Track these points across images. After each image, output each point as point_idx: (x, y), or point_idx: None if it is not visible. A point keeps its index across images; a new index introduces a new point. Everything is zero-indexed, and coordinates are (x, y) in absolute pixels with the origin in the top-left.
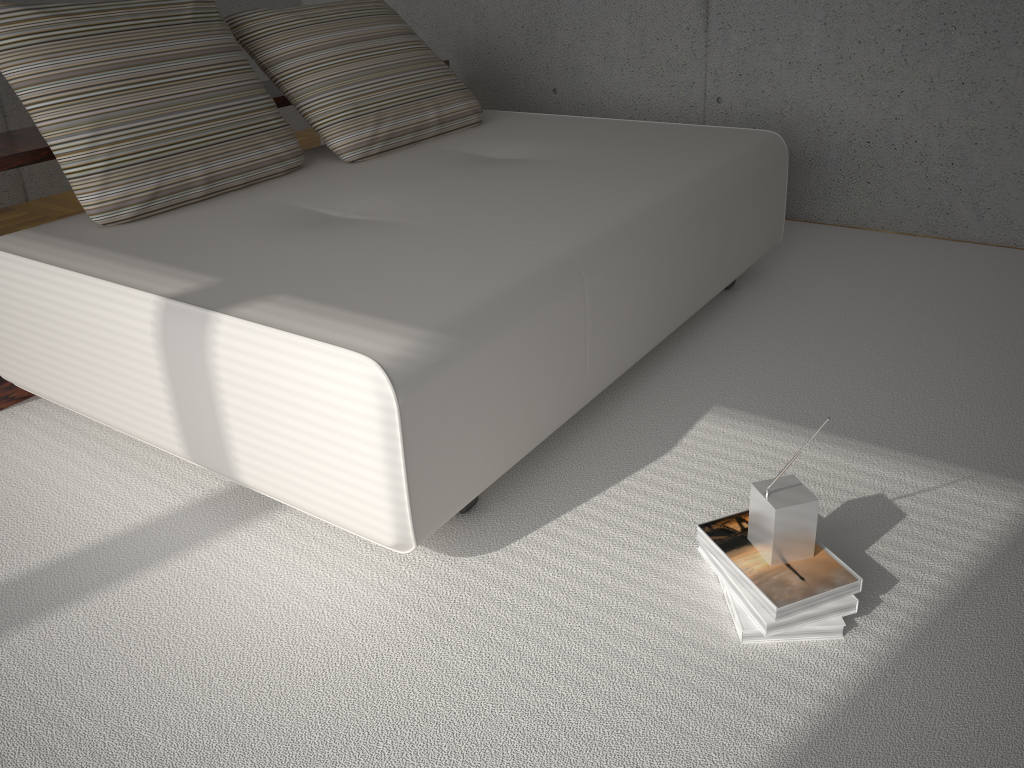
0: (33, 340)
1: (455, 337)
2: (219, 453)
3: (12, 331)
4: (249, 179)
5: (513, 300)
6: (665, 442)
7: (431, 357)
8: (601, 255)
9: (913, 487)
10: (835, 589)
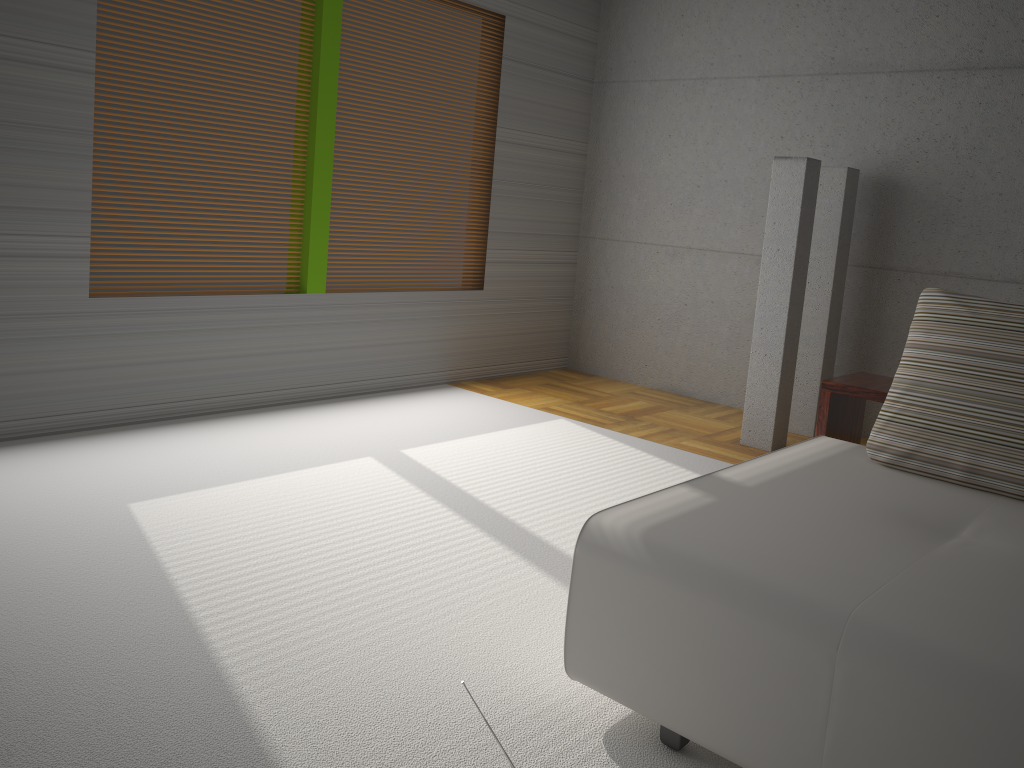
0: None
1: (648, 555)
2: None
3: None
4: None
5: (727, 582)
6: None
7: (618, 547)
8: (895, 654)
9: None
10: None
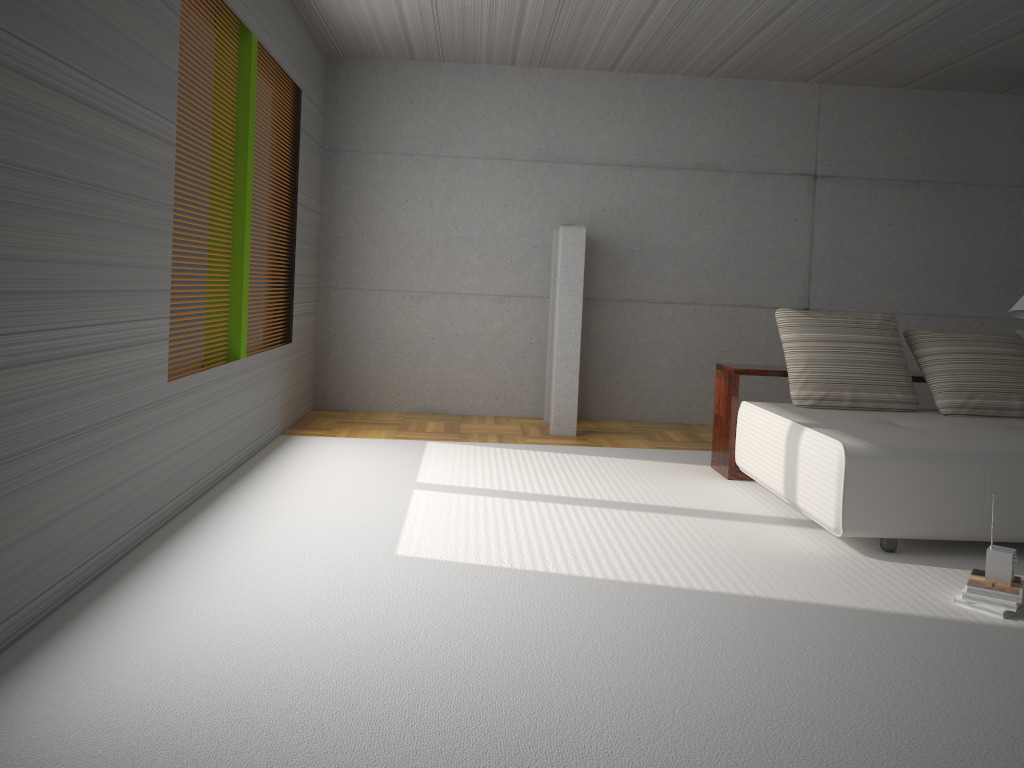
0: (749, 442)
1: (886, 452)
2: (793, 490)
3: (744, 439)
4: (877, 406)
5: (929, 453)
6: None
7: (869, 453)
8: (1007, 459)
9: None
10: (1004, 593)
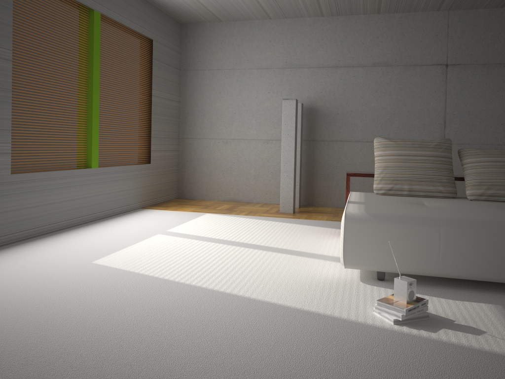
0: None
1: (372, 217)
2: None
3: None
4: (426, 194)
5: (401, 218)
6: (458, 299)
7: (360, 217)
8: (456, 223)
9: (501, 337)
10: (396, 307)
